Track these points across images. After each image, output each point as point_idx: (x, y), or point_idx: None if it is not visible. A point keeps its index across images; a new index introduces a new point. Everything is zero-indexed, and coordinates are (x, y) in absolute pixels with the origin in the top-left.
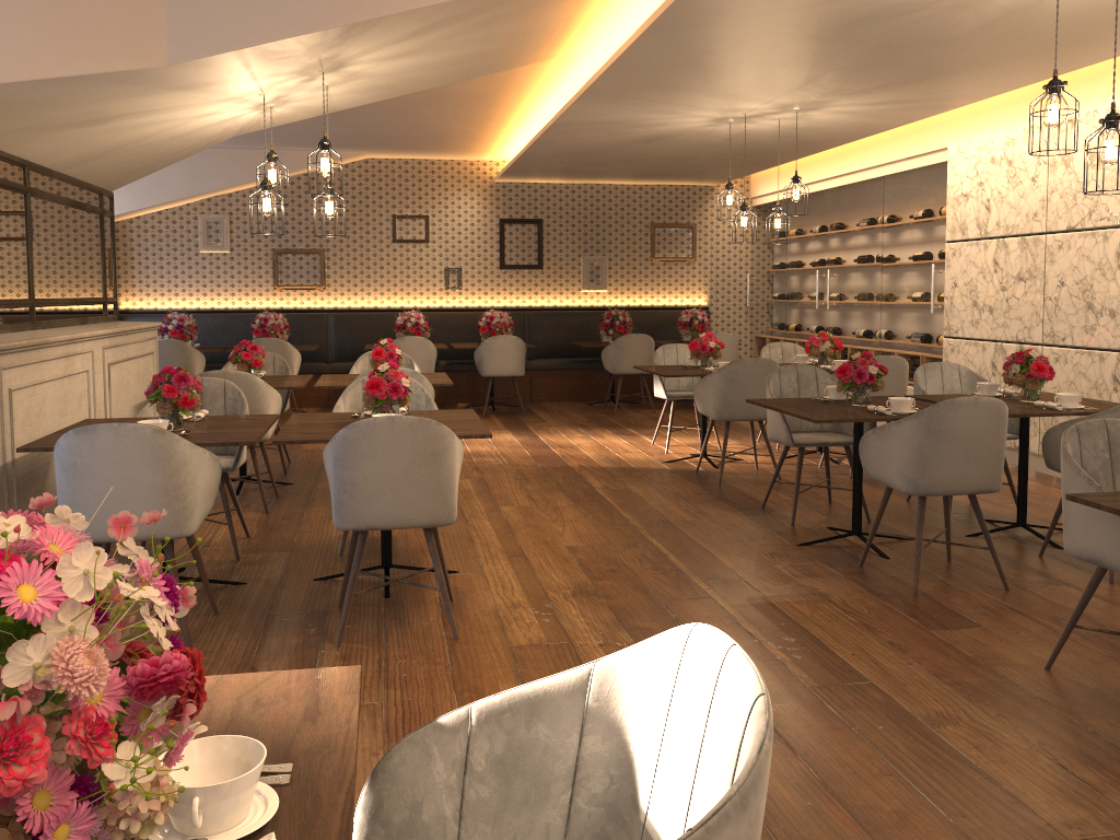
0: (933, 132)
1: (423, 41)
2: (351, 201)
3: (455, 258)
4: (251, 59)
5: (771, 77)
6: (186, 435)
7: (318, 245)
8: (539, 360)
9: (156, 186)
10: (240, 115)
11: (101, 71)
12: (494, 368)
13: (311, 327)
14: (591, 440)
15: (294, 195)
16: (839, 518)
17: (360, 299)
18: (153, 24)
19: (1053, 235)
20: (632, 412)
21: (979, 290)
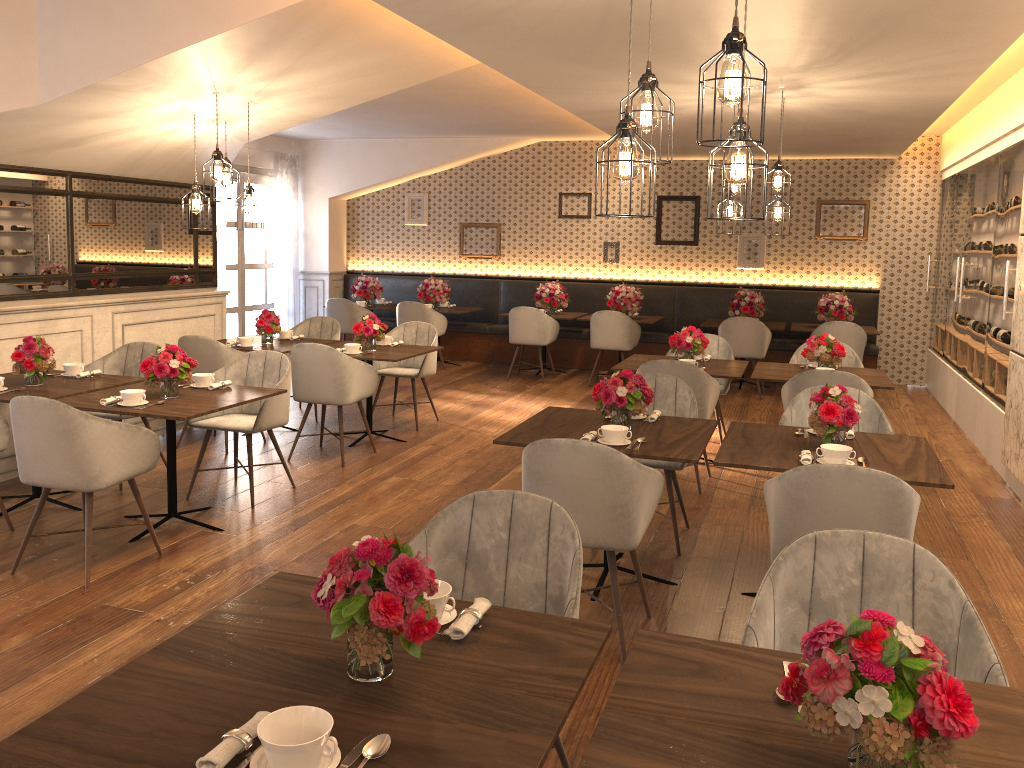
0: None
1: (276, 62)
2: (525, 181)
3: (614, 233)
4: (113, 93)
5: (667, 62)
6: (18, 391)
7: (496, 220)
8: None
9: (367, 171)
10: (209, 129)
11: None
12: (600, 341)
13: (484, 292)
14: None
15: (479, 176)
16: (656, 546)
17: (528, 268)
18: (28, 73)
19: None
20: (738, 397)
21: None
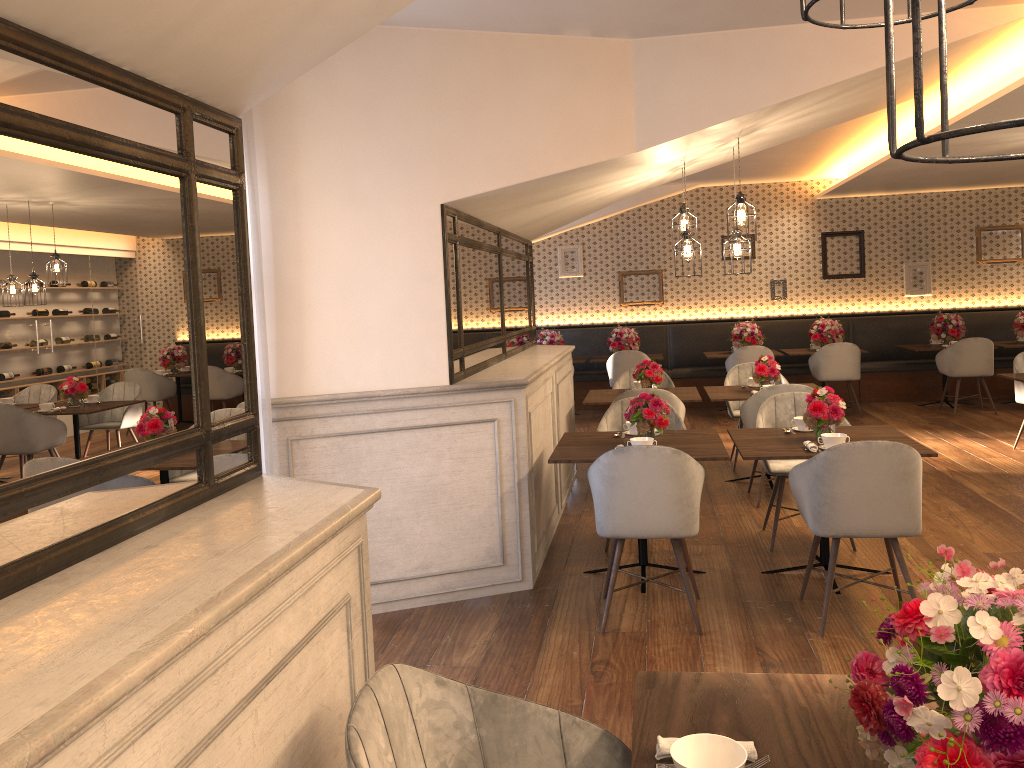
0: None
1: (828, 102)
2: None
3: (779, 271)
4: (694, 138)
5: None
6: None
7: (656, 266)
8: (866, 363)
9: None
10: (655, 176)
11: (591, 163)
12: (831, 372)
13: (652, 338)
14: (944, 443)
15: (635, 224)
16: None
17: (694, 311)
18: (626, 121)
19: None
20: (972, 414)
21: None
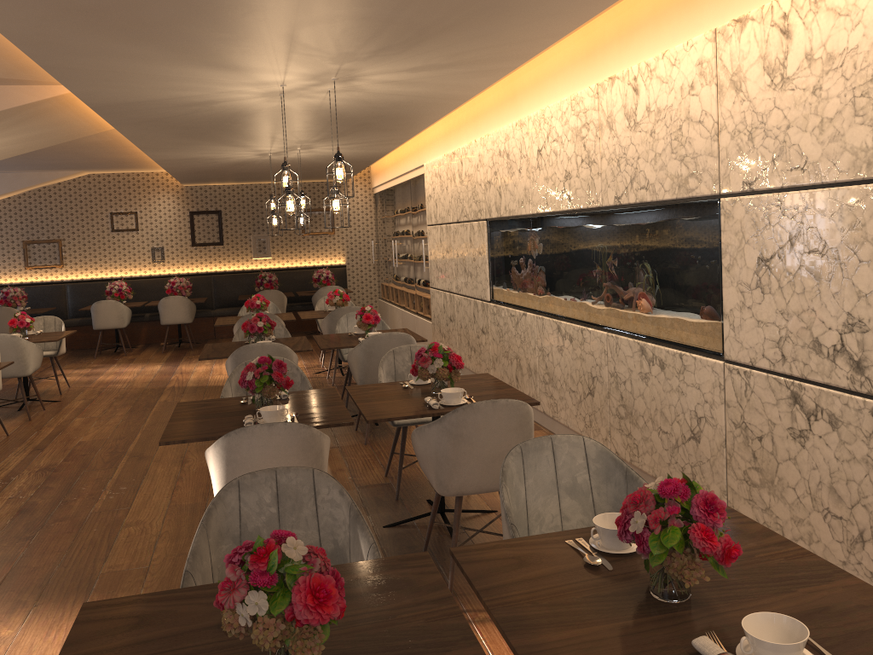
0: (421, 153)
1: None
2: (79, 204)
3: (159, 240)
4: None
5: (243, 138)
6: None
7: (57, 236)
8: (219, 309)
9: None
10: None
11: None
12: (169, 318)
13: (53, 295)
14: (210, 366)
15: (37, 202)
16: None
17: (90, 272)
18: None
19: (454, 224)
20: None
21: (437, 257)
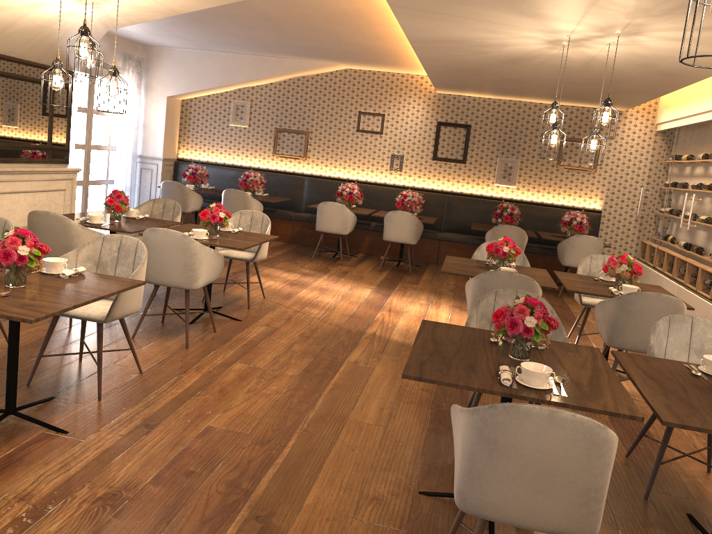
0: None
1: None
2: (331, 99)
3: (400, 148)
4: None
5: None
6: None
7: (305, 128)
8: (447, 233)
9: (202, 77)
10: (75, 9)
11: None
12: (392, 235)
13: (291, 185)
14: (424, 308)
15: (294, 91)
16: None
17: (329, 169)
18: None
19: None
20: None
21: None
